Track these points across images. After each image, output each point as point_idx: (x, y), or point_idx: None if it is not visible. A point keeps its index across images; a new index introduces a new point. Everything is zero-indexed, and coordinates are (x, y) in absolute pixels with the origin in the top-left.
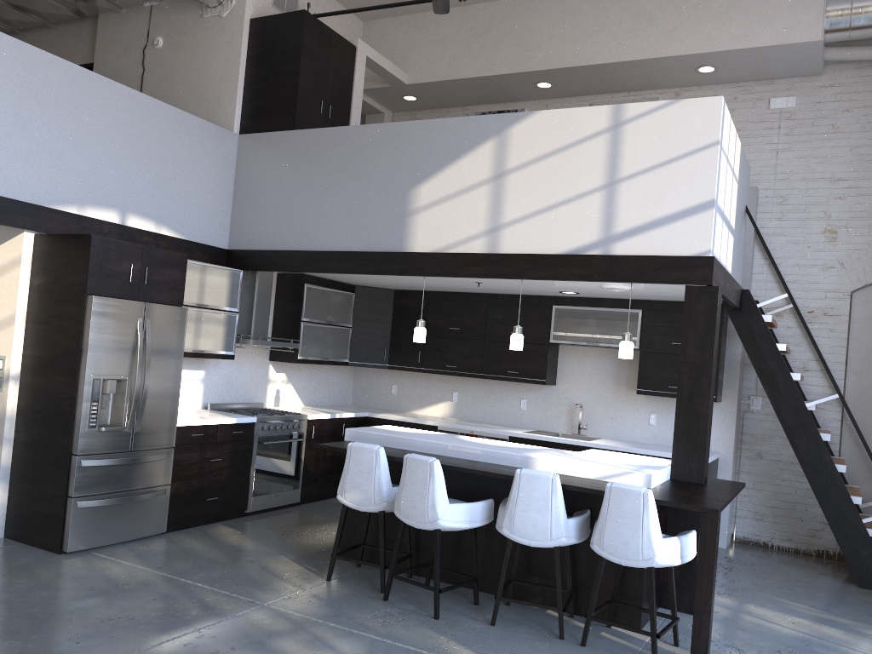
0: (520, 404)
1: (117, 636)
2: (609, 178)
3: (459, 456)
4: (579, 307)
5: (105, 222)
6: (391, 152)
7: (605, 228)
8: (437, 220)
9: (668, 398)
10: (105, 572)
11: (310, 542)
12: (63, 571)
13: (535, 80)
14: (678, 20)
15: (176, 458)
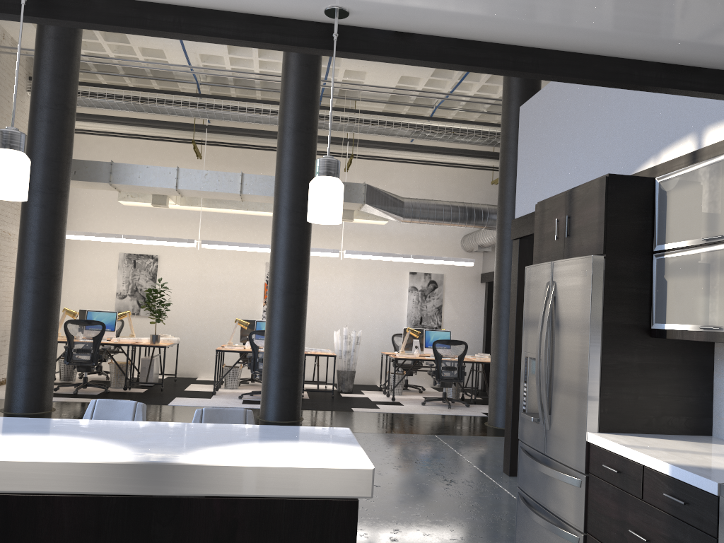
0: None
1: None
2: None
3: None
4: None
5: (673, 161)
6: None
7: None
8: None
9: None
10: None
11: None
12: (460, 536)
13: None
14: None
15: (591, 496)
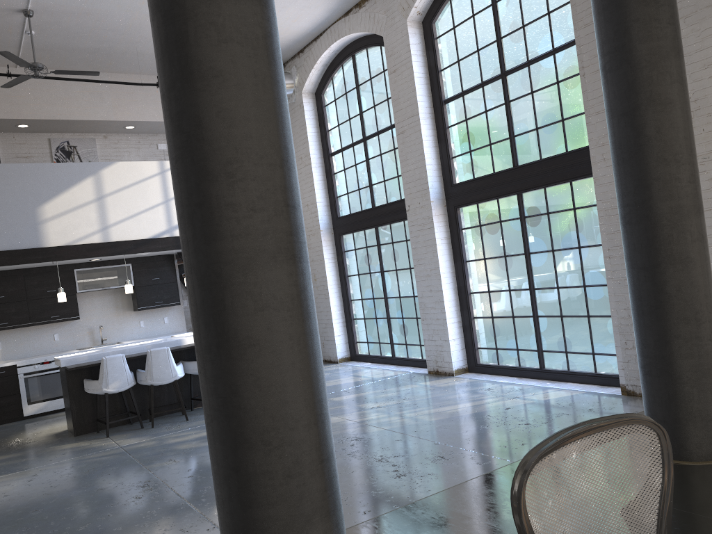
0: (54, 337)
1: (113, 468)
2: (165, 198)
3: (142, 351)
4: (92, 268)
5: None
6: (14, 183)
7: (169, 223)
8: (63, 225)
9: (148, 310)
10: (2, 481)
11: (36, 442)
12: None
13: (20, 123)
14: (119, 101)
15: None
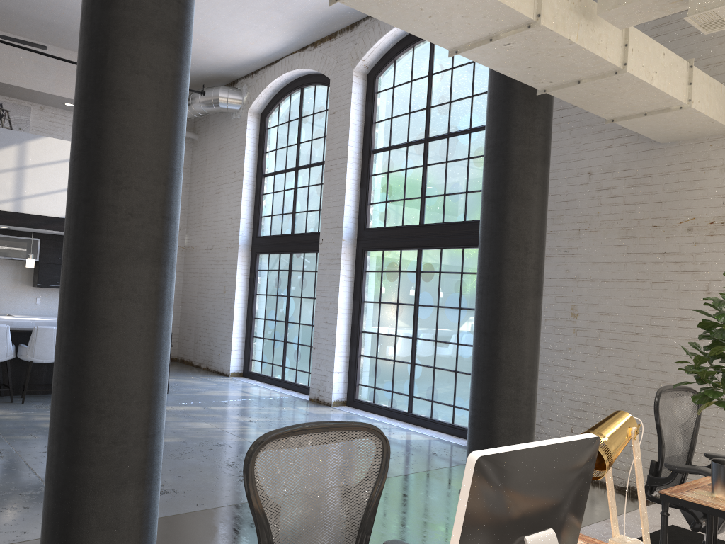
0: None
1: None
2: None
3: (30, 327)
4: None
5: None
6: None
7: None
8: None
9: (48, 288)
10: None
11: None
12: None
13: None
14: (63, 77)
15: None
